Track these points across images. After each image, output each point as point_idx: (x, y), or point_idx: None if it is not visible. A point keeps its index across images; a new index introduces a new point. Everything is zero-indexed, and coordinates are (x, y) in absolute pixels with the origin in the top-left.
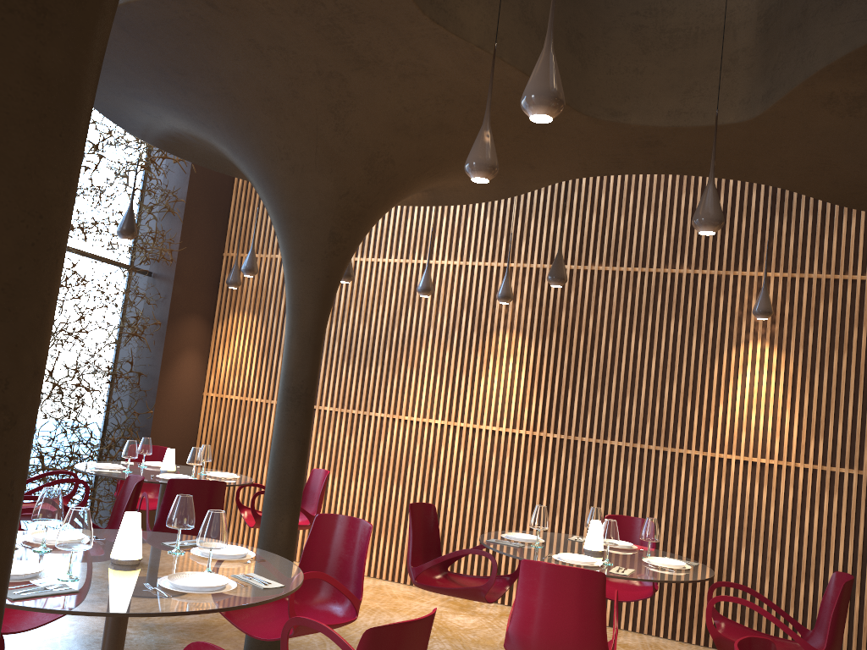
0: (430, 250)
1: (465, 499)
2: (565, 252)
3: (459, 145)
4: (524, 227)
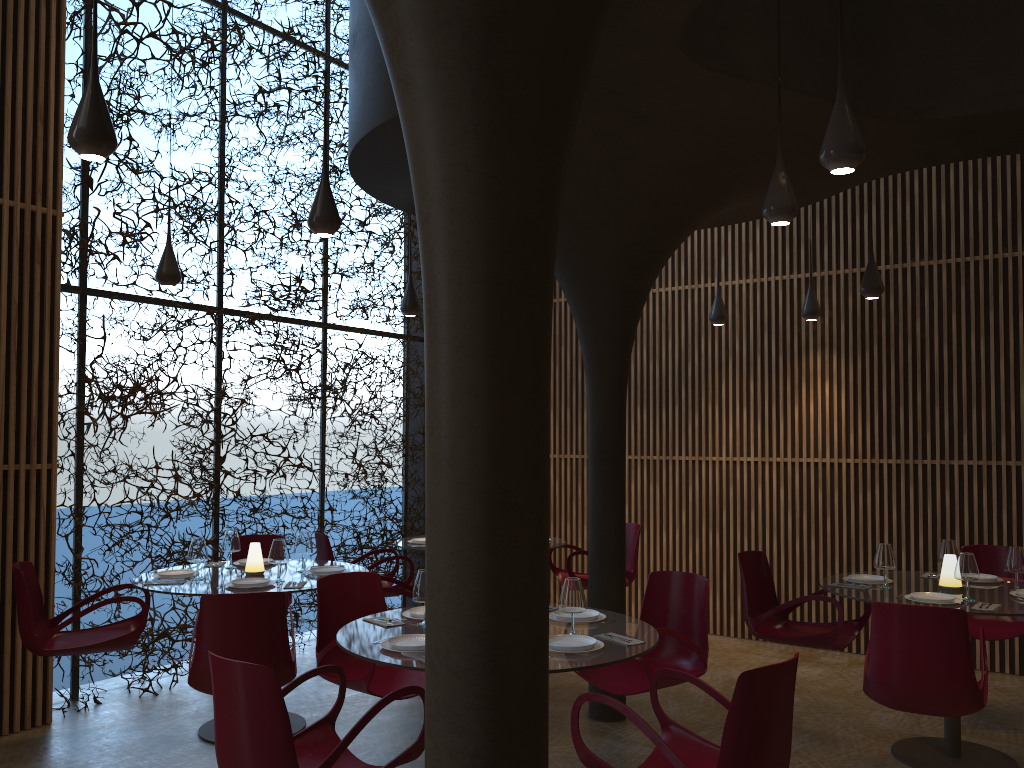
0: (718, 272)
1: (792, 541)
2: (876, 251)
3: (745, 172)
4: (824, 229)
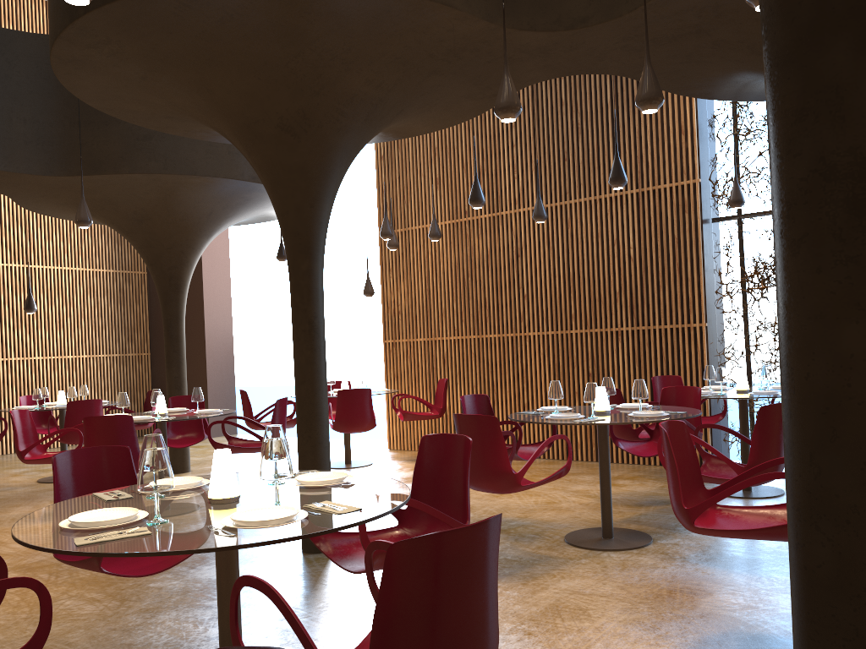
0: None
1: None
2: None
3: None
4: None
